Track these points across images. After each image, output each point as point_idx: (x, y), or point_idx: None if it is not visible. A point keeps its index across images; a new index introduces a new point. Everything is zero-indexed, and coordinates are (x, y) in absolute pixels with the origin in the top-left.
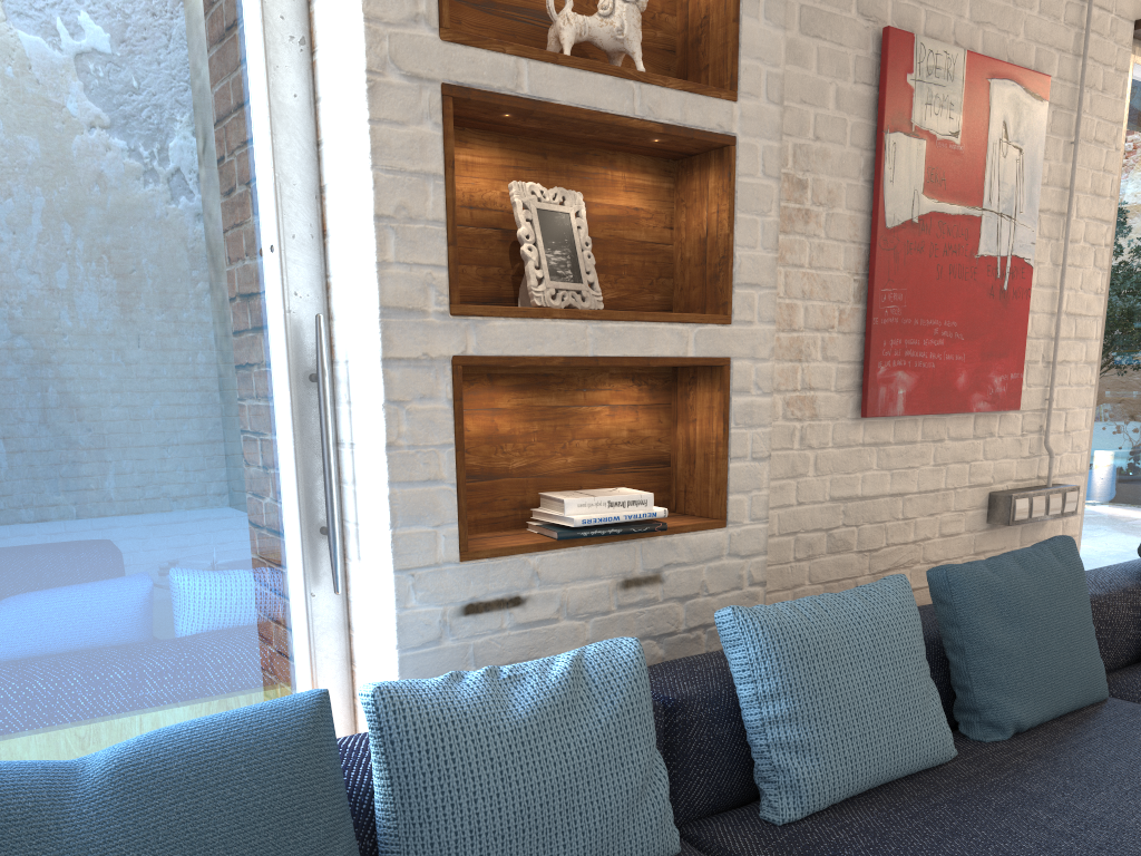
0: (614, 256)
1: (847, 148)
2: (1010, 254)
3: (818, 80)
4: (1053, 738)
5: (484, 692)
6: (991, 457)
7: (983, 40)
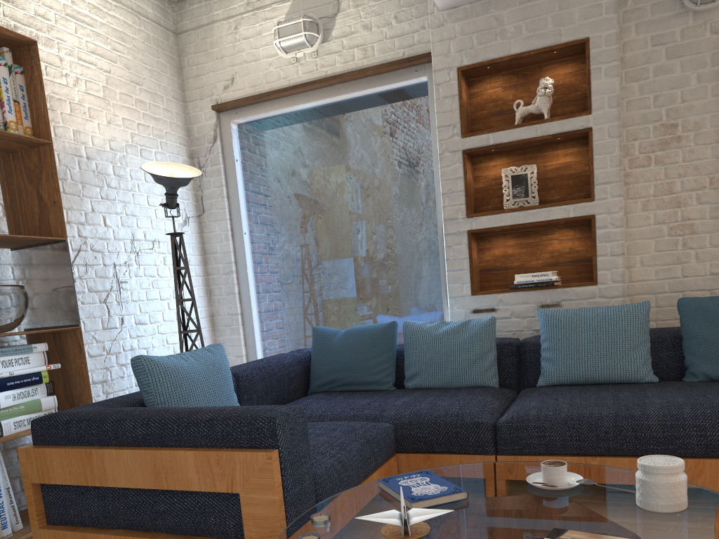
0: (558, 182)
1: (709, 99)
2: None
3: (682, 75)
4: None
5: (433, 325)
6: None
7: None
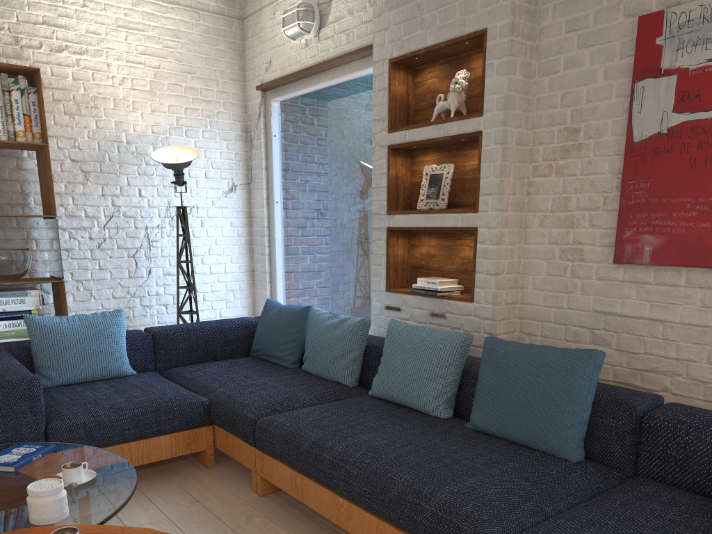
0: (473, 185)
1: (613, 100)
2: None
3: (590, 69)
4: (477, 437)
5: (325, 317)
6: None
7: None
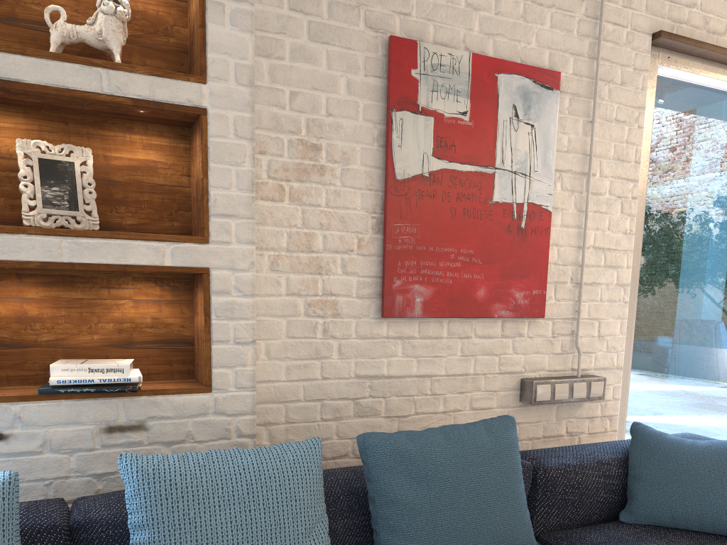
0: (134, 194)
1: (360, 122)
2: (526, 202)
3: (329, 74)
4: None
5: None
6: (521, 352)
7: (494, 46)
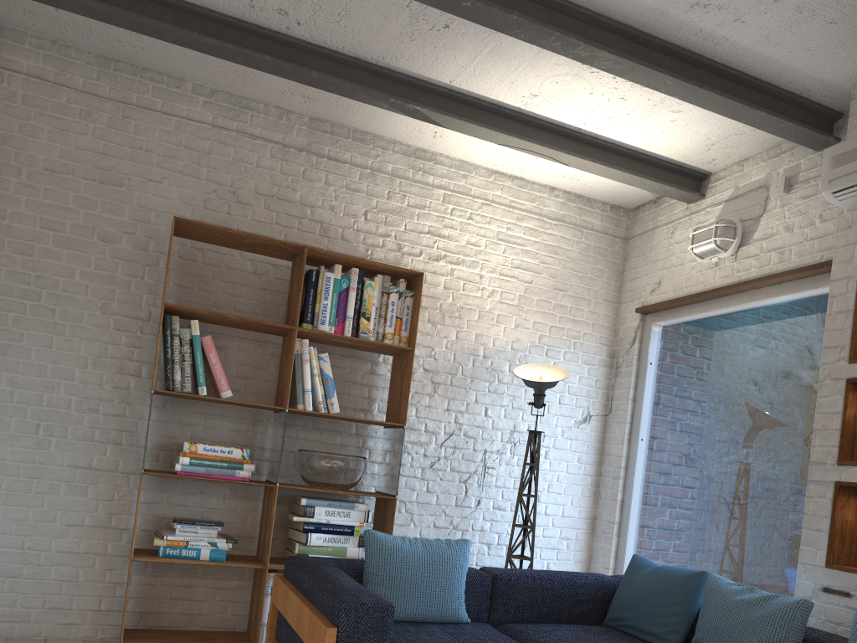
0: None
1: None
2: None
3: None
4: None
5: (735, 588)
6: None
7: None
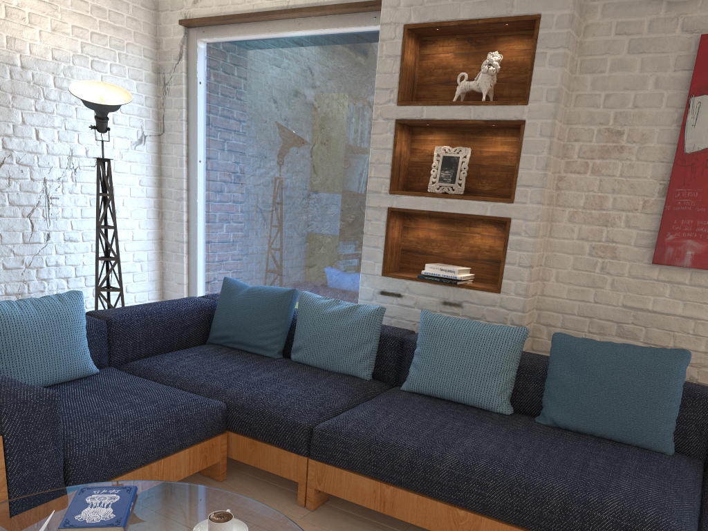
0: (491, 172)
1: (662, 109)
2: None
3: (640, 76)
4: (564, 434)
5: (325, 303)
6: None
7: None
